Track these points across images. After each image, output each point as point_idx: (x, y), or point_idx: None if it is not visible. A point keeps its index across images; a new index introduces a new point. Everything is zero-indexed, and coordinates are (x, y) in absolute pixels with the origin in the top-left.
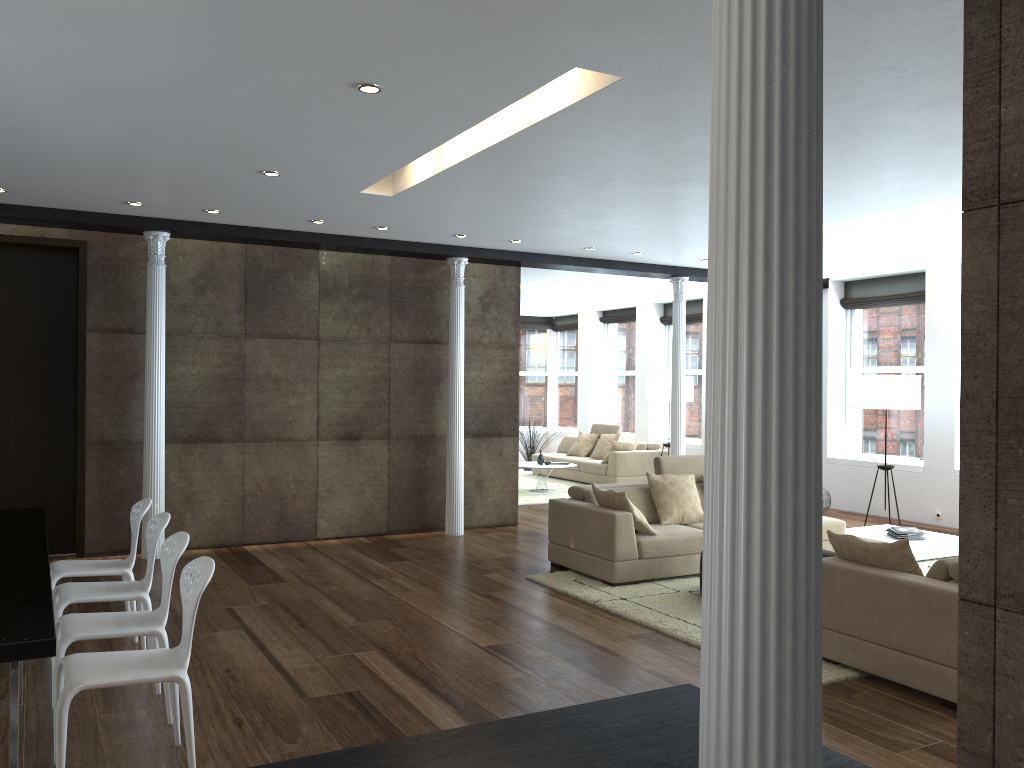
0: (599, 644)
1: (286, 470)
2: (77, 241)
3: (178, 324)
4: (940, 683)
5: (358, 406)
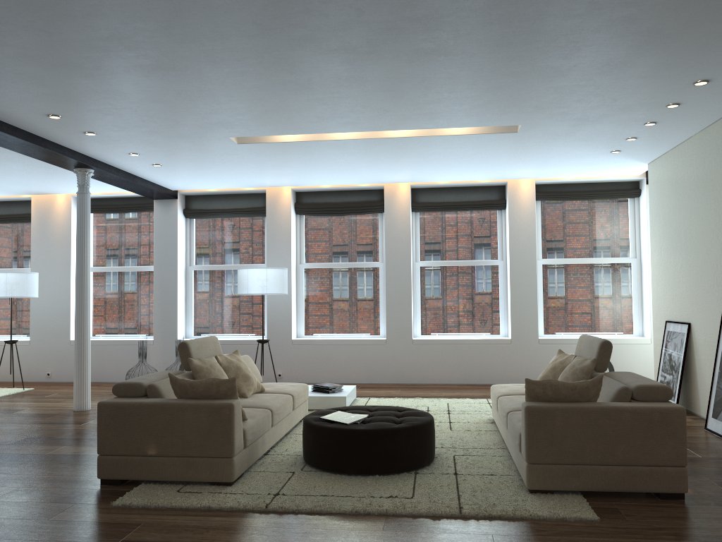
0: None
1: None
2: None
3: None
4: (664, 481)
5: None
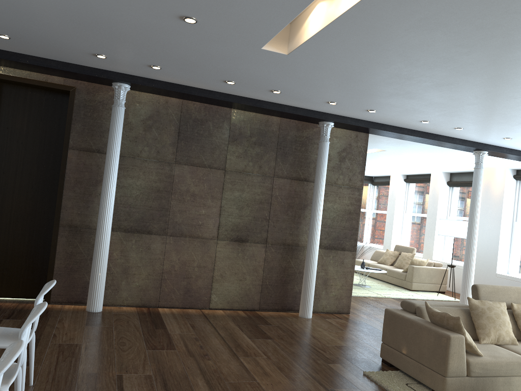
0: None
1: (193, 258)
2: (69, 86)
3: (130, 150)
4: None
5: (247, 219)
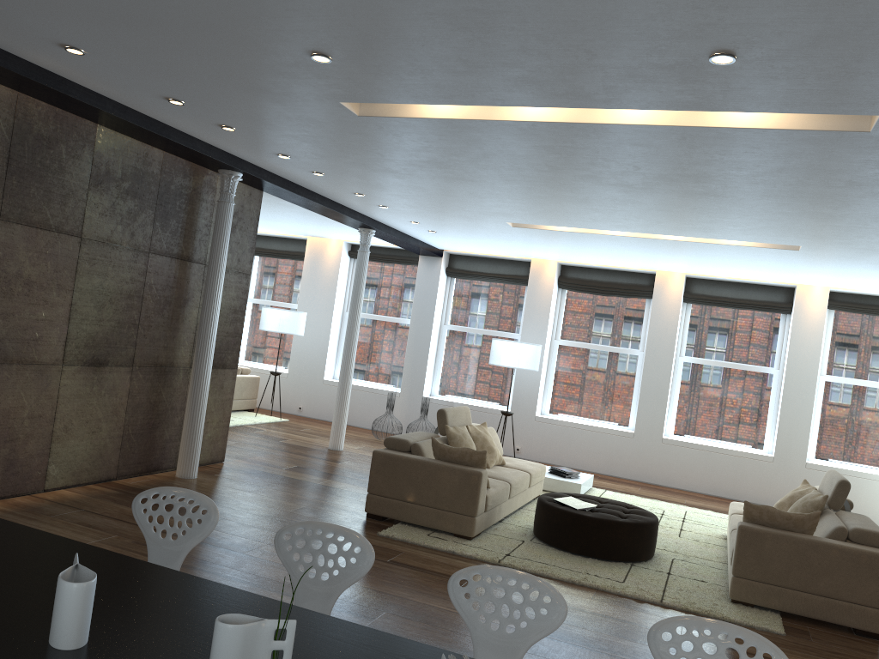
0: (597, 612)
1: (23, 403)
2: None
3: None
4: (861, 619)
5: (109, 325)
